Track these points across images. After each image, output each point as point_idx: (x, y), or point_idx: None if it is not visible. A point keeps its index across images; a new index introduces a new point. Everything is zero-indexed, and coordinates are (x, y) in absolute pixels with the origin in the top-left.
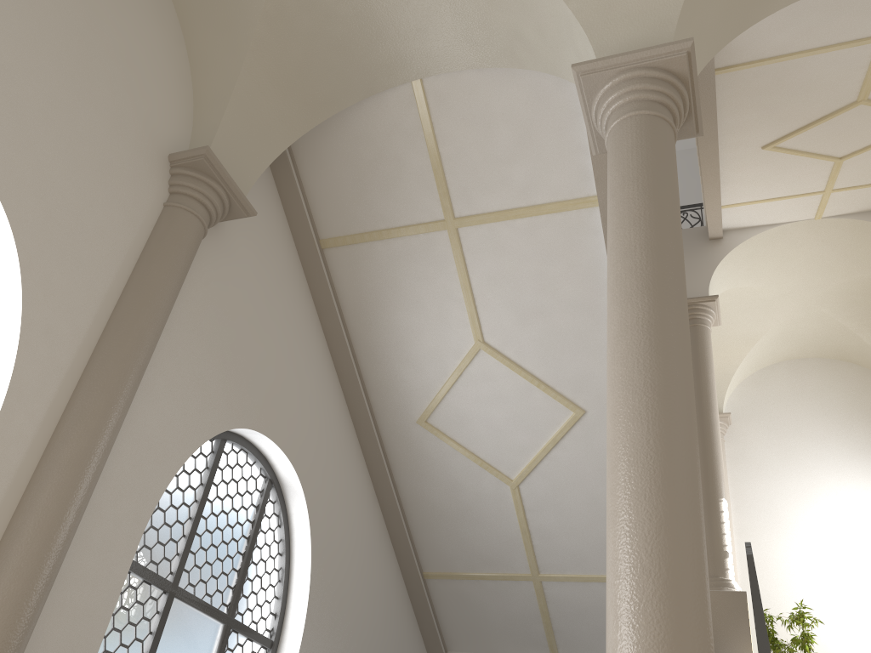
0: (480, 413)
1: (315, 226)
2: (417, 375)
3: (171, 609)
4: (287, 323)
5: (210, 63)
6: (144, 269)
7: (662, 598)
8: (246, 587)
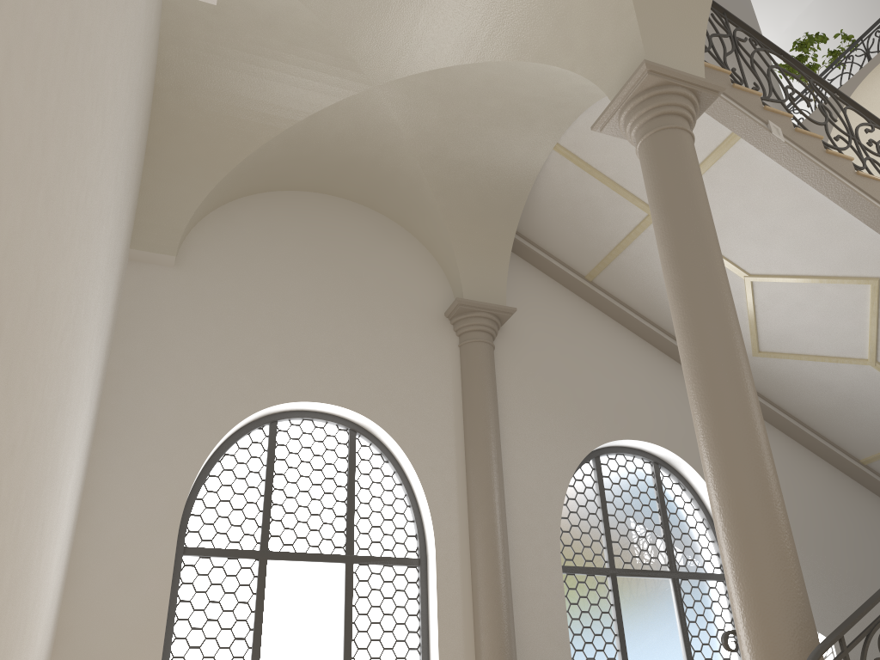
0: (794, 325)
1: (575, 271)
2: None
3: (619, 584)
4: (596, 351)
5: (432, 239)
6: (466, 397)
7: (729, 525)
8: (677, 546)
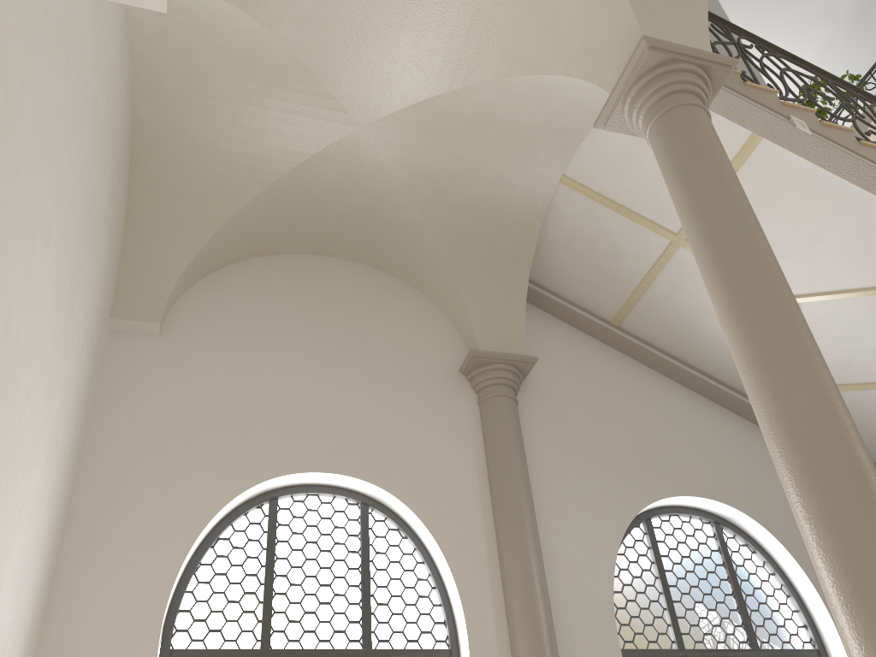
0: (853, 348)
1: (599, 316)
2: None
3: None
4: (632, 400)
5: (440, 292)
6: (490, 457)
7: (825, 537)
8: (755, 618)
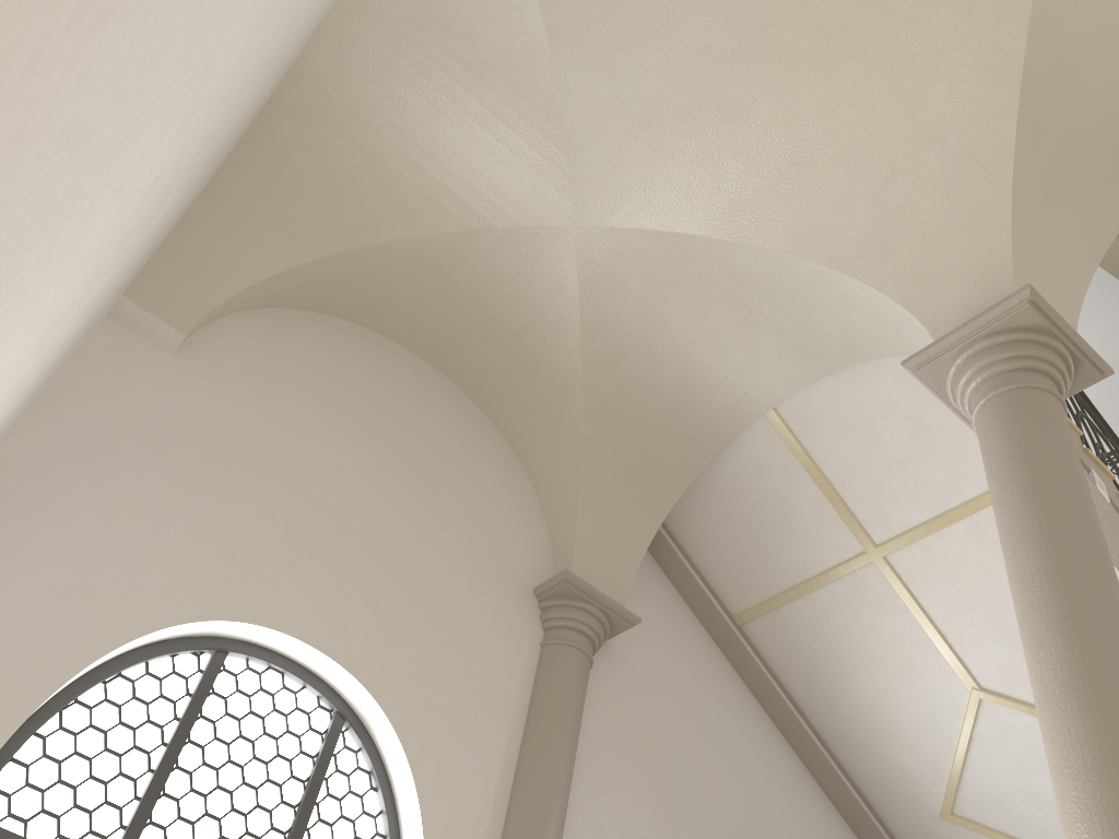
0: (1020, 786)
1: (721, 602)
2: (913, 752)
3: None
4: (723, 730)
5: (550, 478)
6: (534, 726)
7: None
8: None
